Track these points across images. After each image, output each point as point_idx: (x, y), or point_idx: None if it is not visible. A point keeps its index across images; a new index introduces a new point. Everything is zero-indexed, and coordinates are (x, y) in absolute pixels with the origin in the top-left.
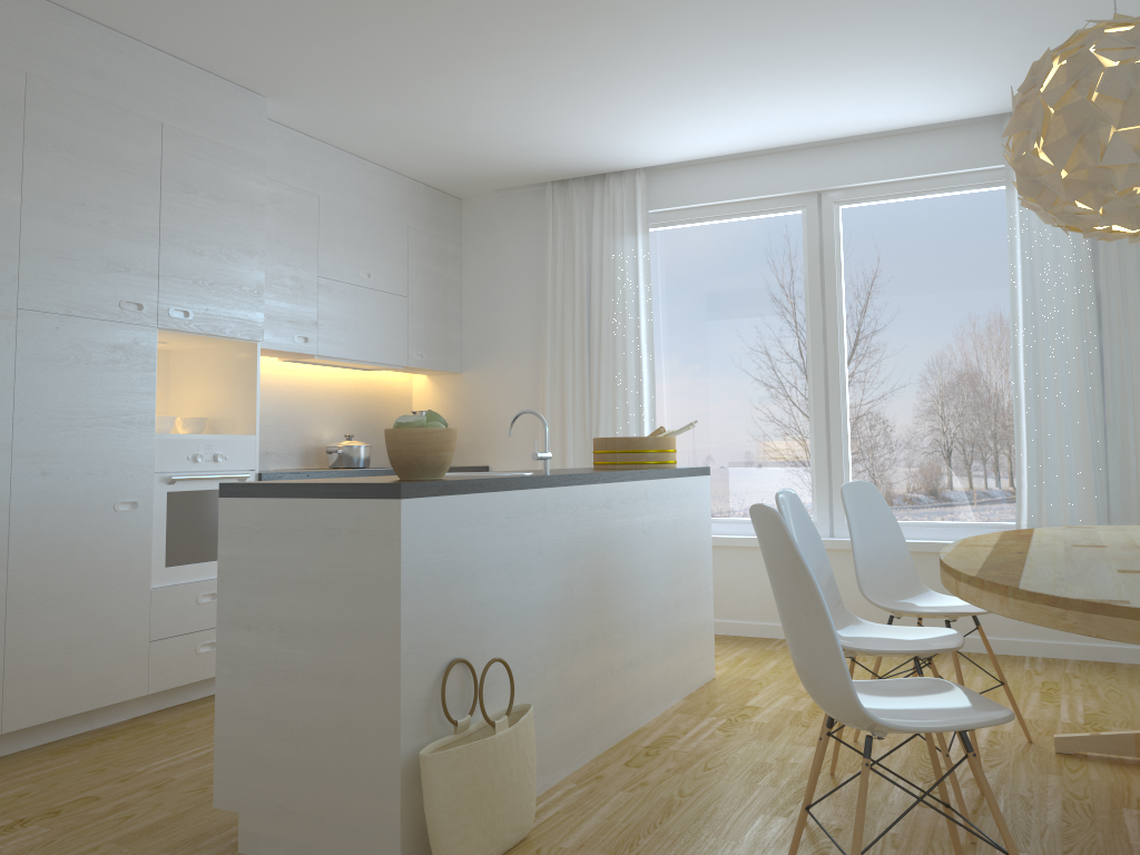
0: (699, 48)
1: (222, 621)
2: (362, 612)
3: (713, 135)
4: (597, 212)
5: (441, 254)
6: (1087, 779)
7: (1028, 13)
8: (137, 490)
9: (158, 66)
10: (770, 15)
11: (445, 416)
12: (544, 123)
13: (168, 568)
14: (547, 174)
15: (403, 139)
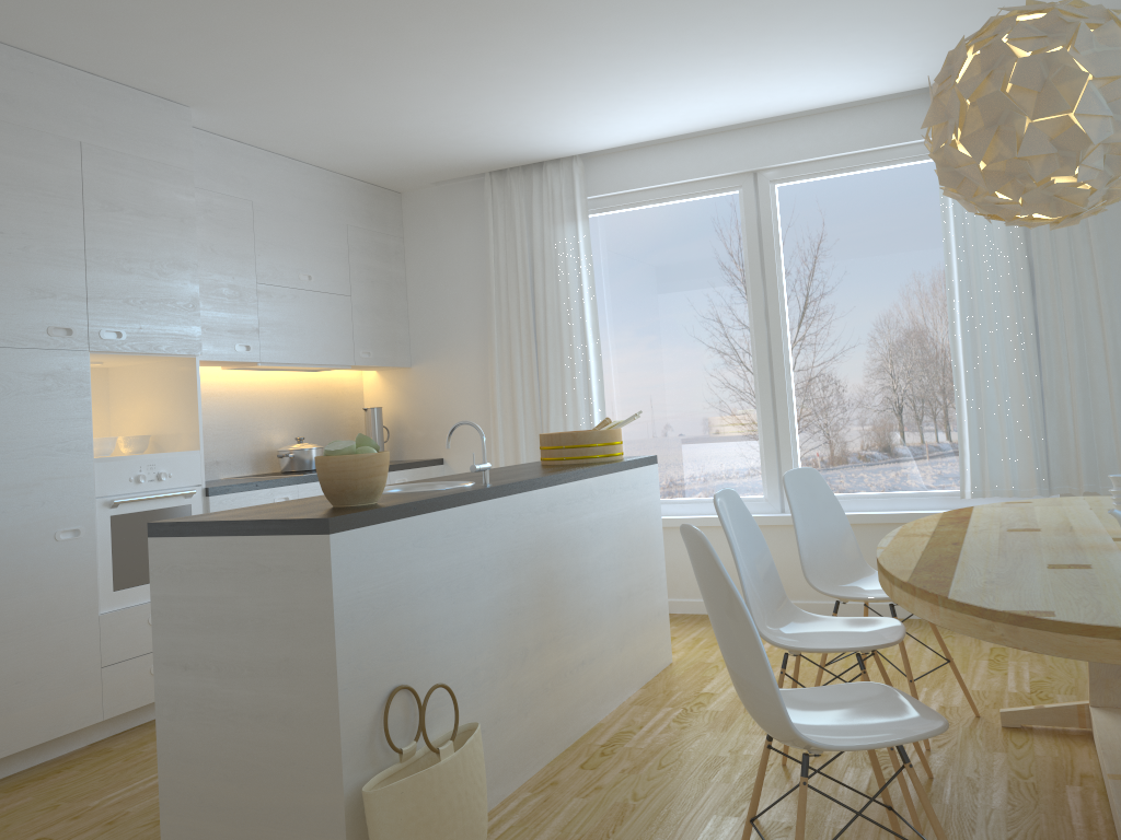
0: (623, 39)
1: (158, 663)
2: (297, 650)
3: (645, 120)
4: (536, 200)
5: (383, 250)
6: (1032, 755)
7: None
8: (78, 517)
9: (72, 83)
10: (691, 5)
11: (397, 411)
12: (476, 117)
13: (116, 592)
14: (484, 165)
15: (335, 140)
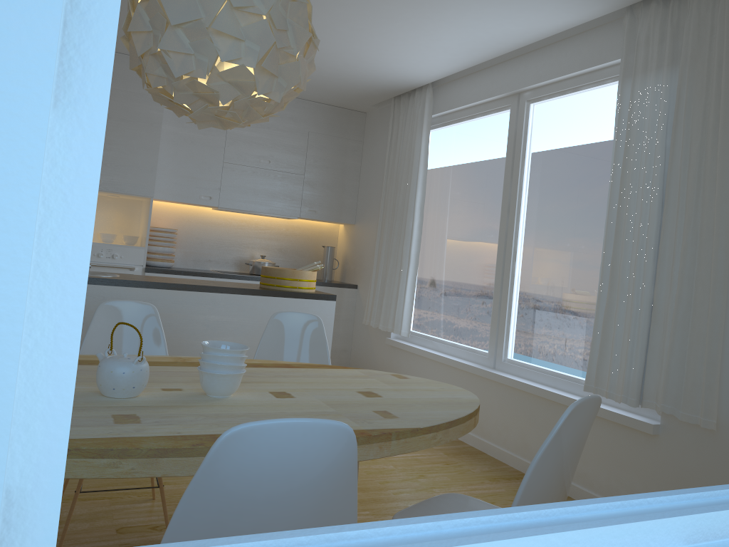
0: None
1: None
2: None
3: (425, 57)
4: (408, 117)
5: (341, 148)
6: None
7: None
8: None
9: None
10: None
11: (347, 251)
12: None
13: None
14: (380, 93)
15: None
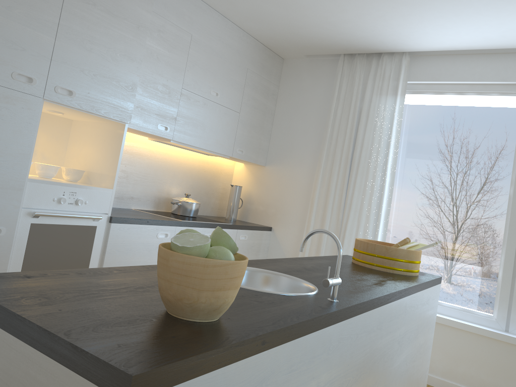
0: None
1: None
2: None
3: (472, 31)
4: (371, 77)
5: (265, 90)
6: None
7: None
8: (2, 220)
9: None
10: None
11: (250, 191)
12: (354, 3)
13: None
14: (343, 47)
15: (254, 5)
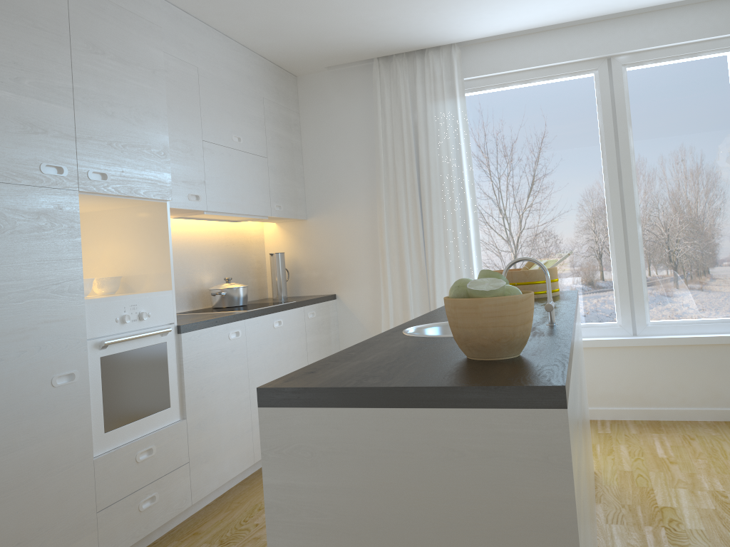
0: None
1: None
2: None
3: (534, 8)
4: (419, 81)
5: (287, 121)
6: None
7: None
8: (73, 361)
9: None
10: None
11: (295, 256)
12: None
13: (107, 433)
14: (378, 50)
15: (270, 15)
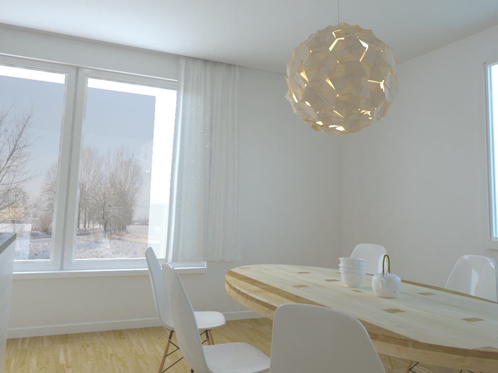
0: None
1: None
2: None
3: (25, 10)
4: None
5: None
6: None
7: (240, 10)
8: None
9: None
10: None
11: None
12: None
13: None
14: None
15: None
